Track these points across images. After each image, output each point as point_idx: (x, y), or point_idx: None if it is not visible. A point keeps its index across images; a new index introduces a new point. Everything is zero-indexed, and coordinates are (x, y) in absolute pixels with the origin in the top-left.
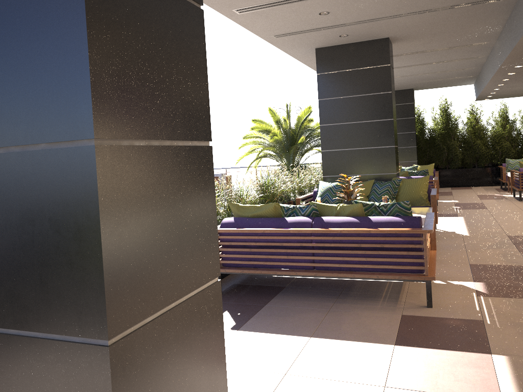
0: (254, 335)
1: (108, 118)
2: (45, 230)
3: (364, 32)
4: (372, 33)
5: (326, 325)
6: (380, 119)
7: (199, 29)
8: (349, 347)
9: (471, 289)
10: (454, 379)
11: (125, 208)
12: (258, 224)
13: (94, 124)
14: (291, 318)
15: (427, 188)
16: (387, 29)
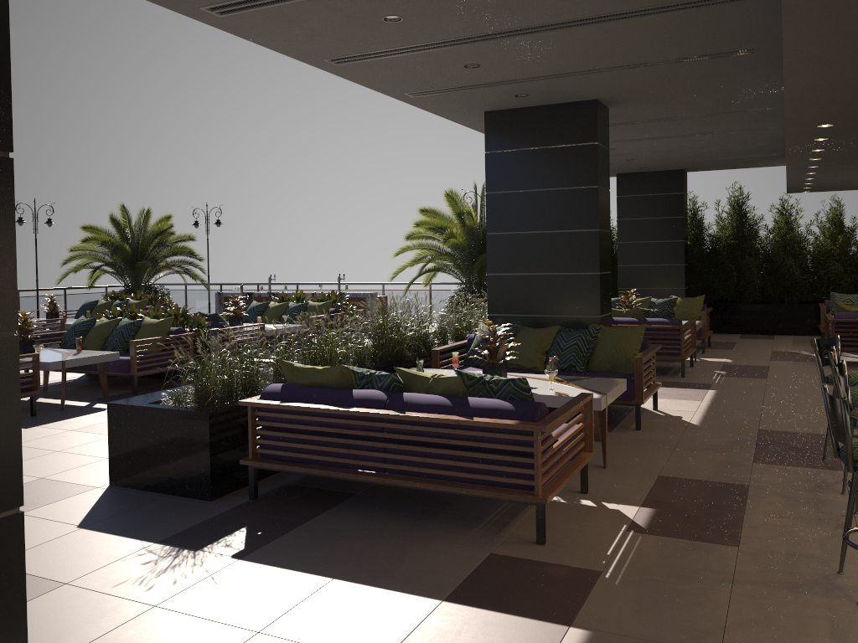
0: (257, 569)
1: None
2: None
3: (553, 92)
4: (567, 93)
5: (370, 561)
6: (579, 228)
7: (1, 185)
8: (376, 598)
9: (625, 519)
10: None
11: None
12: (312, 398)
13: None
14: (328, 545)
15: (640, 345)
16: (589, 88)
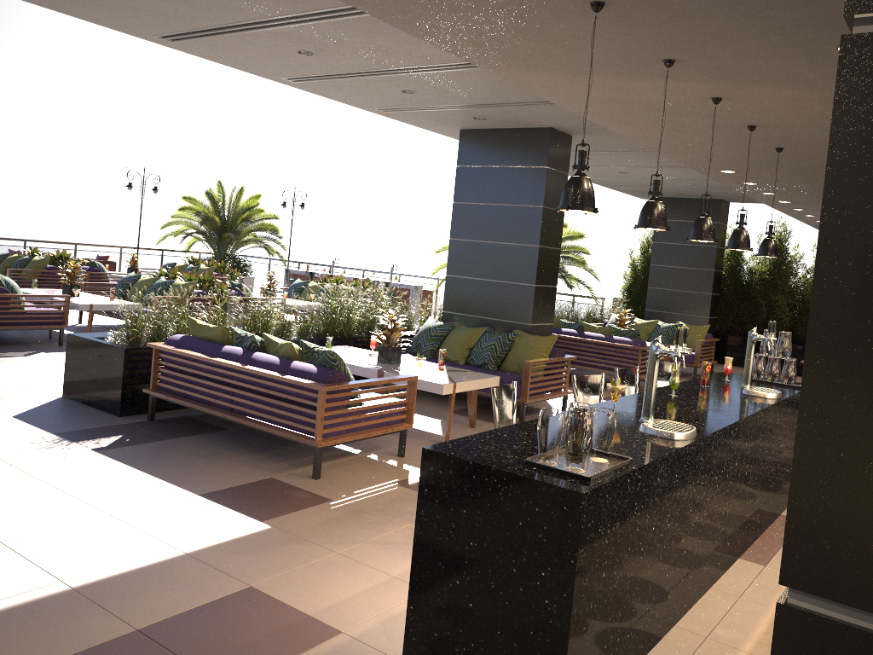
0: (99, 458)
1: None
2: None
3: (505, 118)
4: (518, 119)
5: (180, 467)
6: (523, 243)
7: None
8: (155, 486)
9: (404, 476)
10: (178, 526)
11: None
12: (196, 348)
13: None
14: (164, 454)
15: (548, 353)
16: (534, 117)
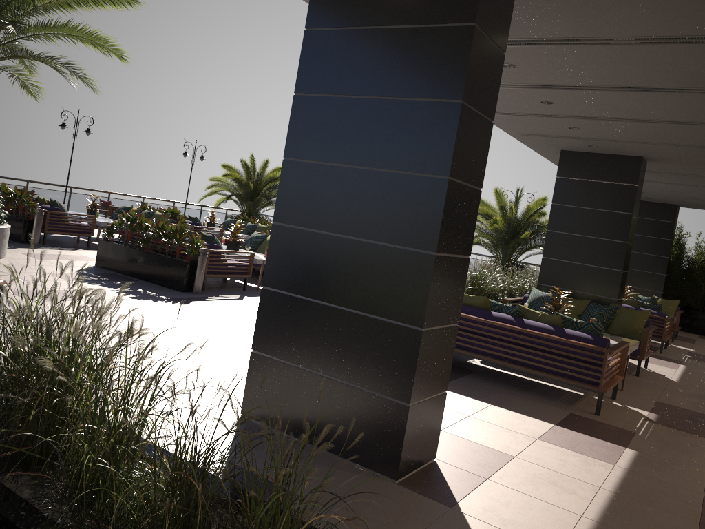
0: (447, 392)
1: (440, 245)
2: (405, 281)
3: (615, 148)
4: (624, 150)
5: (505, 401)
6: (613, 239)
7: (478, 201)
8: (519, 416)
9: (642, 415)
10: (588, 449)
11: (437, 280)
12: (467, 311)
13: (437, 247)
14: (478, 390)
15: (644, 323)
16: (640, 150)
